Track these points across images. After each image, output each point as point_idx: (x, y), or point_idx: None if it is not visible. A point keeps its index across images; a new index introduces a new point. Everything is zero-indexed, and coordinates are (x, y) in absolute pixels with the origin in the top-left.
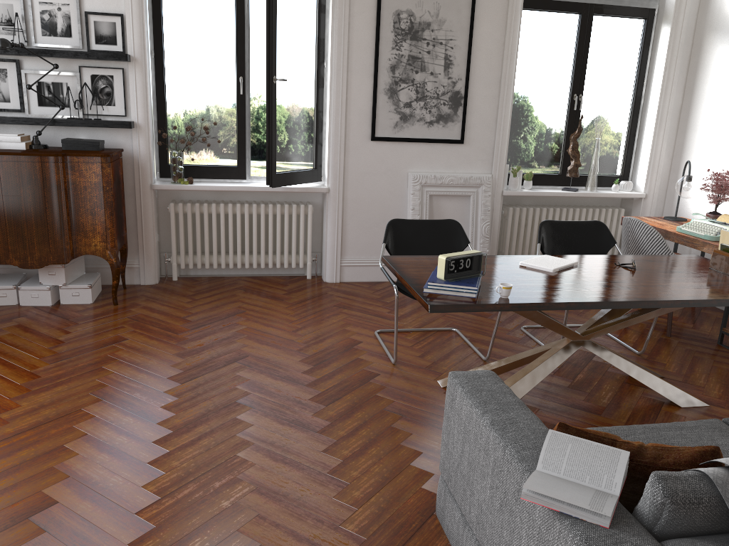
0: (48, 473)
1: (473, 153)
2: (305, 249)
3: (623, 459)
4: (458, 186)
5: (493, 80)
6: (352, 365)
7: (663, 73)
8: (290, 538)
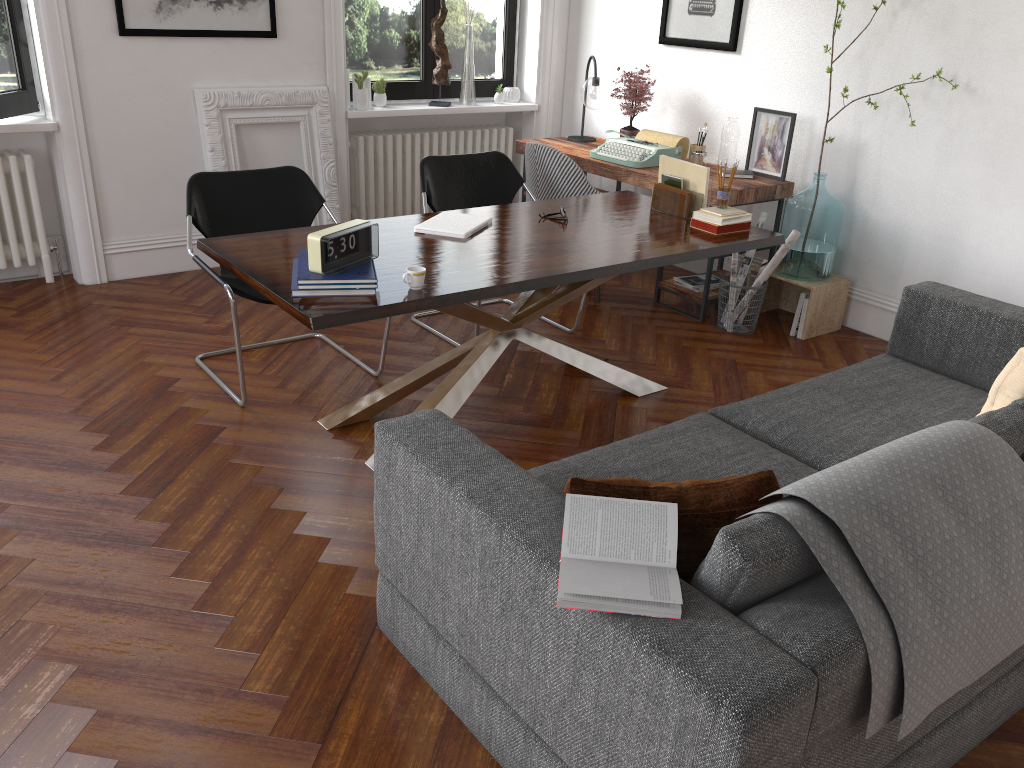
0: None
1: (295, 52)
2: (33, 233)
3: (672, 516)
4: (278, 108)
5: None
6: (175, 420)
7: None
8: (167, 734)
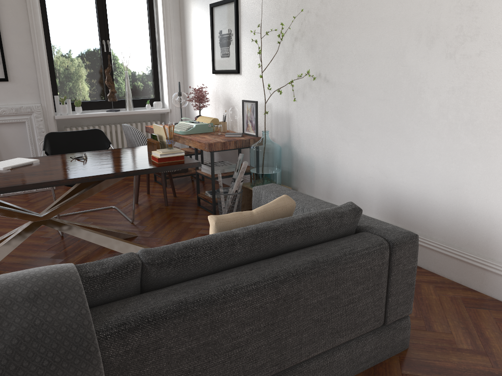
0: None
1: (20, 88)
2: None
3: None
4: (12, 115)
5: (24, 30)
6: None
7: (163, 22)
8: None
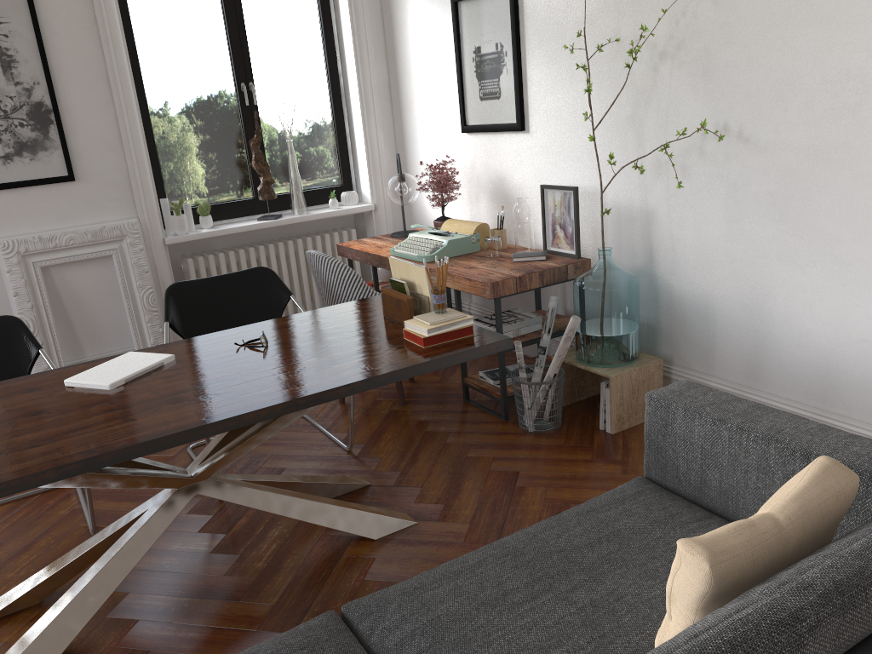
0: None
1: (98, 191)
2: None
3: None
4: (86, 245)
5: (96, 78)
6: None
7: (352, 39)
8: None
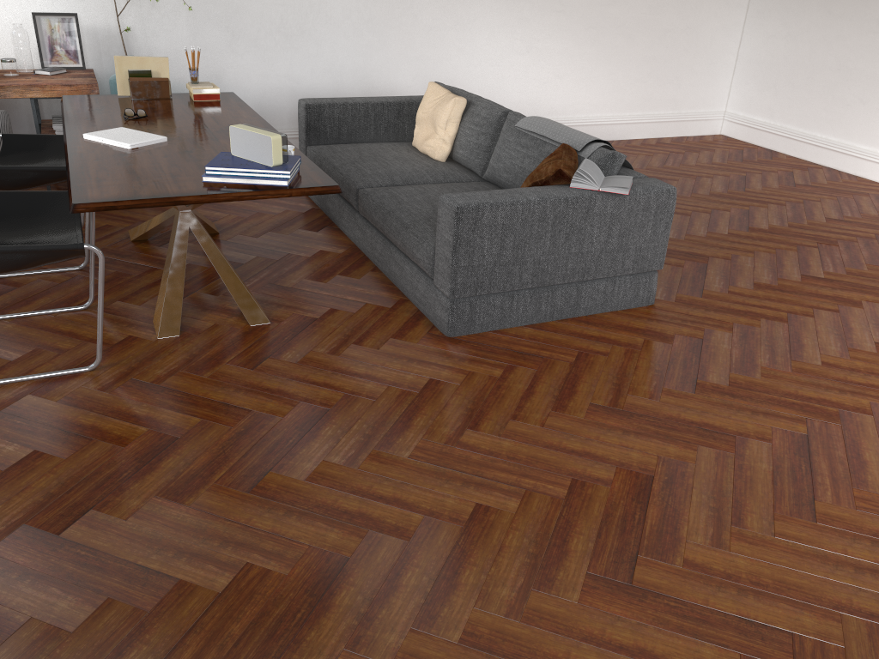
0: (537, 618)
1: None
2: None
3: (591, 161)
4: None
5: None
6: (91, 404)
7: None
8: (532, 397)
